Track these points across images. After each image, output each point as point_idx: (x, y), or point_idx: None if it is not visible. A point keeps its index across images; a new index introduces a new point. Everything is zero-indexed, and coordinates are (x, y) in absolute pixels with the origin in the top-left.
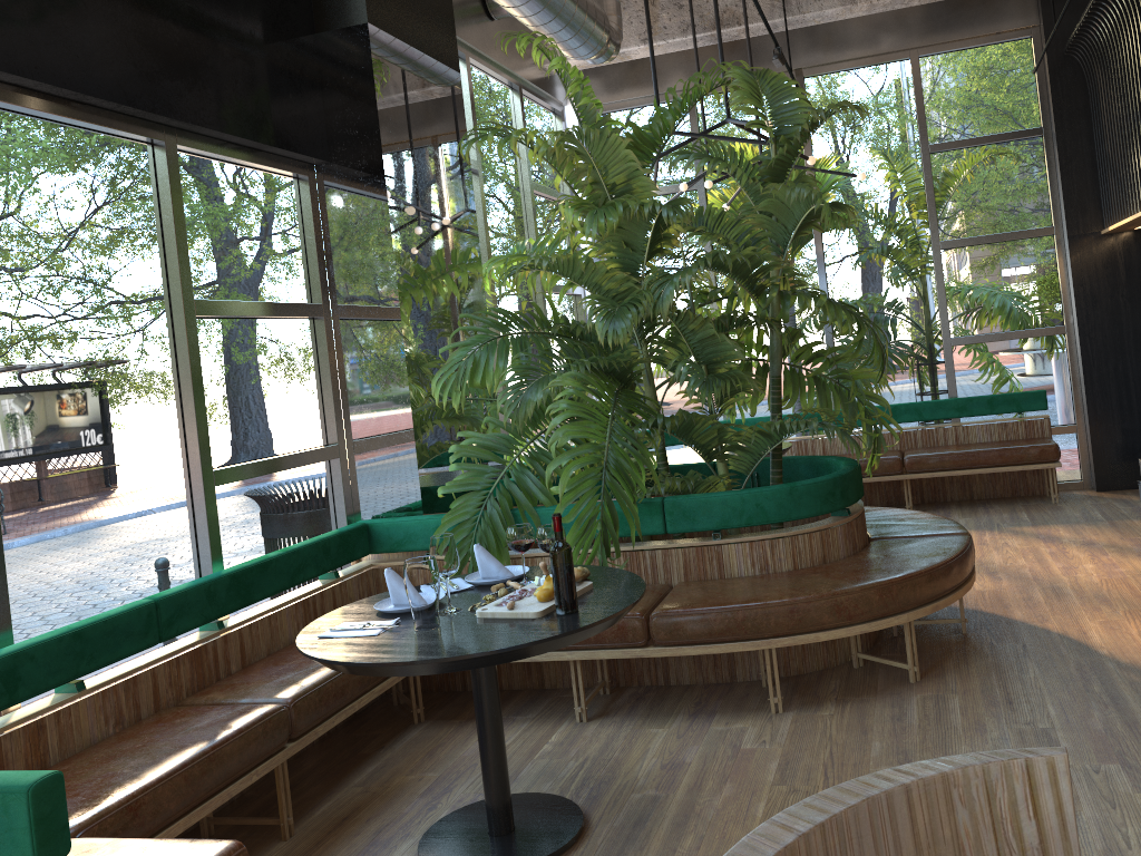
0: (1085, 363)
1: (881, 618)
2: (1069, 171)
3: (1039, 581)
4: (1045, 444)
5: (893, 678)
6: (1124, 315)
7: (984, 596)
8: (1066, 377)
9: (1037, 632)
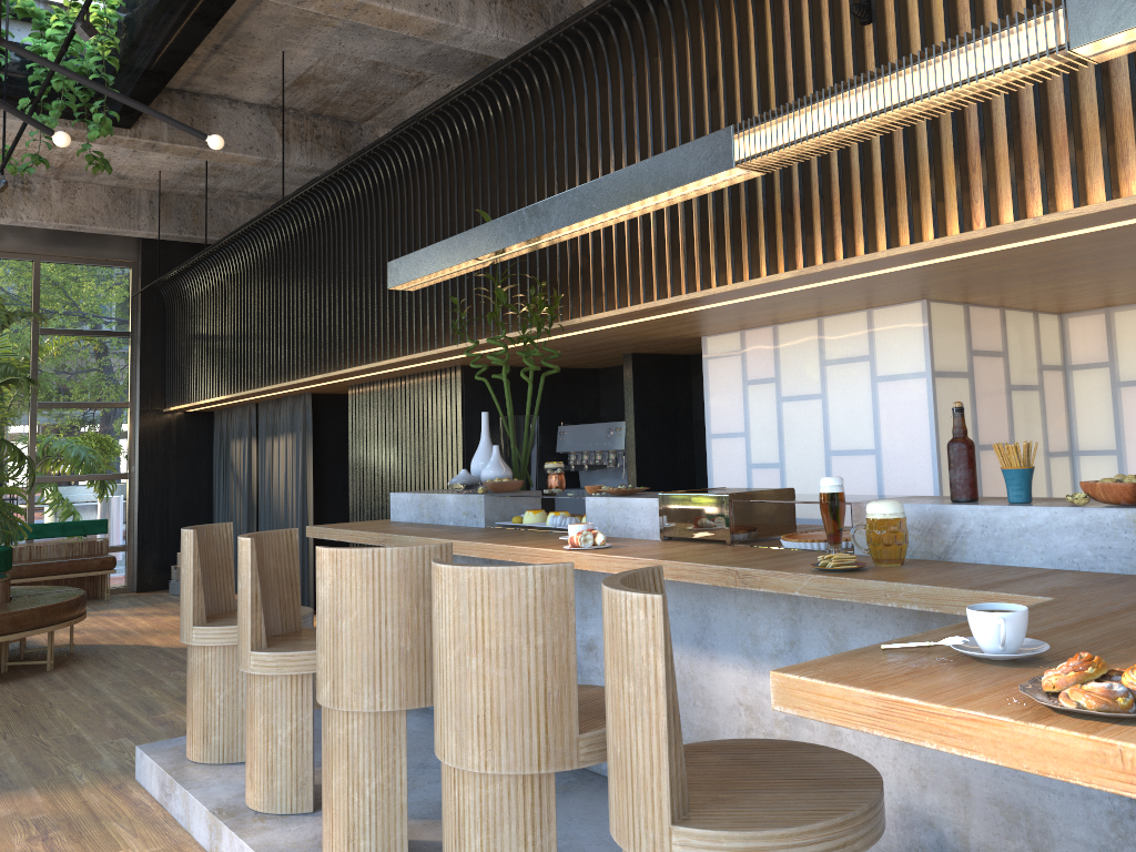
0: (141, 500)
1: (39, 628)
2: (147, 365)
3: (112, 630)
4: (107, 556)
5: (34, 671)
6: (172, 468)
7: (77, 639)
8: (124, 510)
9: (121, 646)
